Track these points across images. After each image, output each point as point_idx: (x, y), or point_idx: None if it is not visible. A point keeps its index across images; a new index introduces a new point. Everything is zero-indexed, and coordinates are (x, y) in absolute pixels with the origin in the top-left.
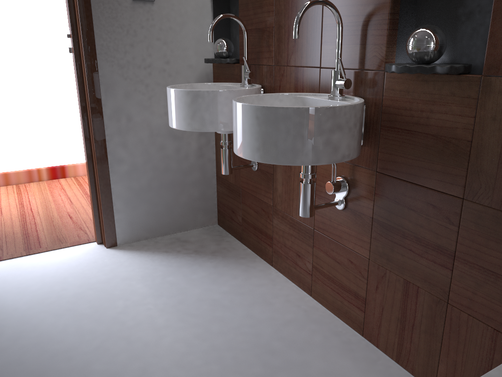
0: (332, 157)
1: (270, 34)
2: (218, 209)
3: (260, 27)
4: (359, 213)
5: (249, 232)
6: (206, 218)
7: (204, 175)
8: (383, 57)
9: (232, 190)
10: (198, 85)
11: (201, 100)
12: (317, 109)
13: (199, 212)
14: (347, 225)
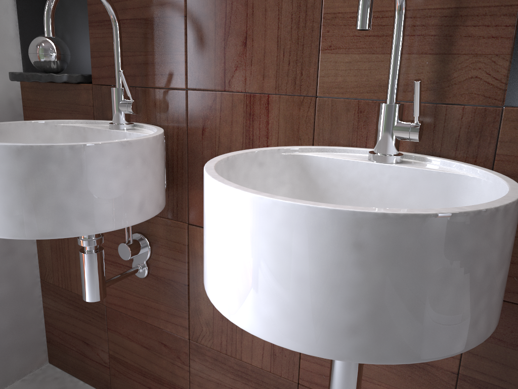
0: (500, 312)
1: (176, 30)
2: (49, 337)
3: (146, 17)
4: (421, 363)
5: (130, 380)
6: (27, 359)
7: (17, 285)
8: (500, 81)
9: (83, 308)
10: (10, 125)
11: (56, 169)
12: (506, 210)
13: (12, 354)
14: (388, 383)
